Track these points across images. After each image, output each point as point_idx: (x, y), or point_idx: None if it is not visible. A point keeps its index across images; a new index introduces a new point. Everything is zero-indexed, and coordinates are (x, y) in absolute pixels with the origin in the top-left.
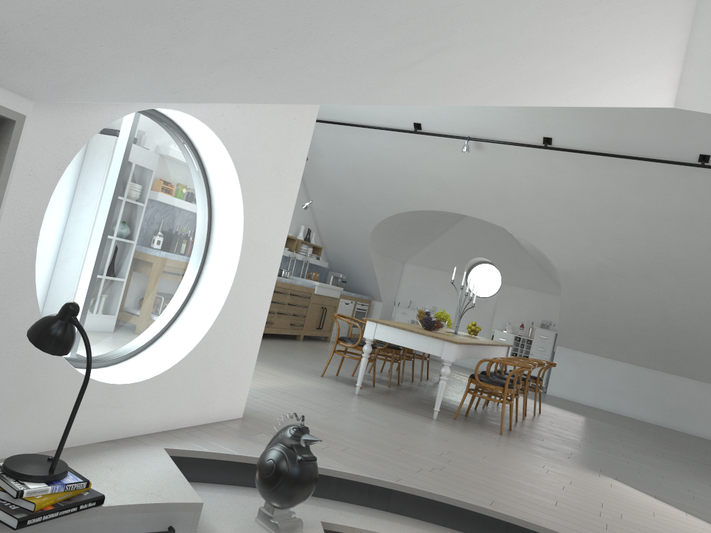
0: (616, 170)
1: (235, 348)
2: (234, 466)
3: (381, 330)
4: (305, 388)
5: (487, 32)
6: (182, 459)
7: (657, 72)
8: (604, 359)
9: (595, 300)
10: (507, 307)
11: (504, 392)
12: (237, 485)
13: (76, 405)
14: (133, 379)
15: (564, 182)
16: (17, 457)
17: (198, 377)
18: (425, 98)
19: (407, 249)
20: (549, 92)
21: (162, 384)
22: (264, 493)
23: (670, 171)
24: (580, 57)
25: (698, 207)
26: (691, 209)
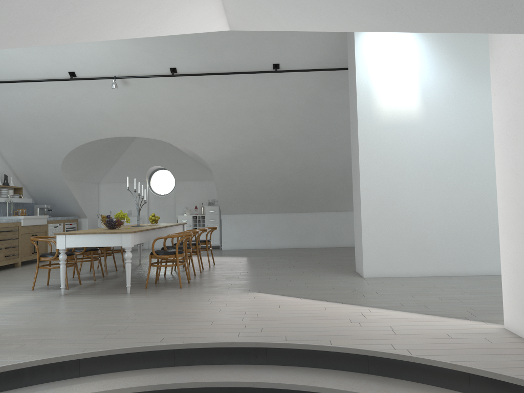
0: (225, 84)
1: None
2: None
3: (70, 239)
4: (13, 304)
5: None
6: None
7: (205, 4)
8: (253, 215)
9: (237, 177)
10: (183, 197)
11: (176, 257)
12: None
13: None
14: None
15: (193, 98)
16: None
17: None
18: (14, 41)
19: (97, 172)
20: (127, 26)
21: None
22: None
23: (258, 78)
24: None
25: (281, 99)
26: (278, 101)
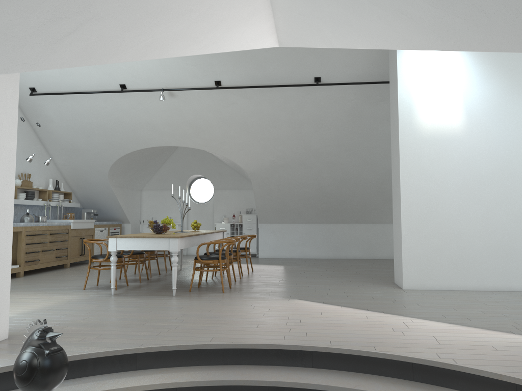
0: (267, 96)
1: None
2: (0, 376)
3: (121, 242)
4: (68, 302)
5: (121, 4)
6: None
7: (258, 23)
8: (290, 225)
9: (275, 186)
10: (221, 205)
11: (219, 263)
12: (6, 390)
13: None
14: None
15: (236, 110)
16: None
17: None
18: (91, 59)
19: (140, 180)
20: (188, 45)
21: None
22: (23, 388)
23: (299, 91)
24: (200, 17)
25: (321, 112)
26: (318, 114)
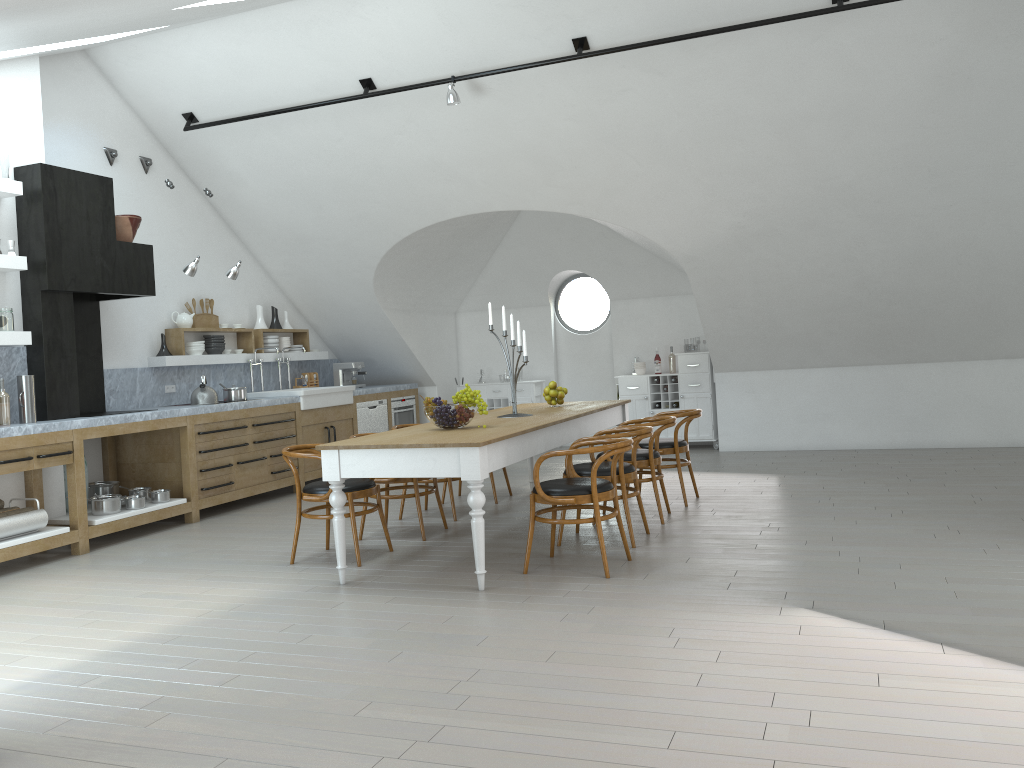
0: (707, 61)
1: None
2: None
3: (350, 460)
4: (232, 610)
5: None
6: None
7: None
8: (791, 373)
9: (747, 285)
10: (628, 335)
11: (593, 502)
12: None
13: None
14: None
15: (632, 107)
16: None
17: None
18: None
19: (449, 292)
20: None
21: None
22: None
23: (793, 34)
24: None
25: (856, 83)
26: (847, 90)
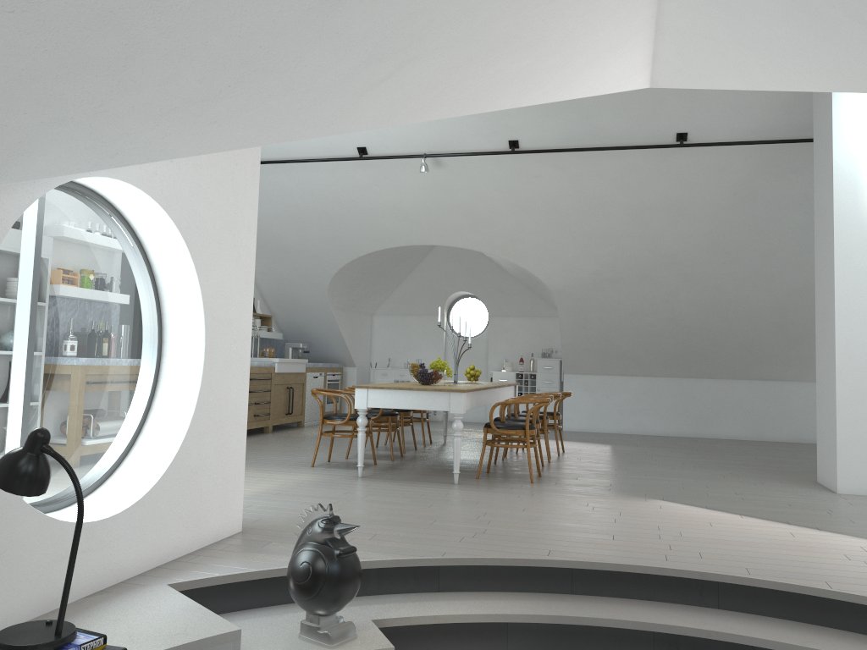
0: (593, 165)
1: (219, 449)
2: (254, 585)
3: (374, 396)
4: (299, 484)
5: (457, 34)
6: (191, 592)
7: (630, 52)
8: (617, 378)
9: (596, 313)
10: (500, 342)
11: (526, 435)
12: (262, 606)
13: (74, 548)
14: (111, 512)
15: (540, 188)
16: (8, 630)
17: (184, 494)
18: (397, 117)
19: (373, 298)
20: (525, 90)
21: (145, 510)
22: (304, 603)
23: (649, 156)
24: (553, 48)
25: (684, 190)
26: (678, 194)
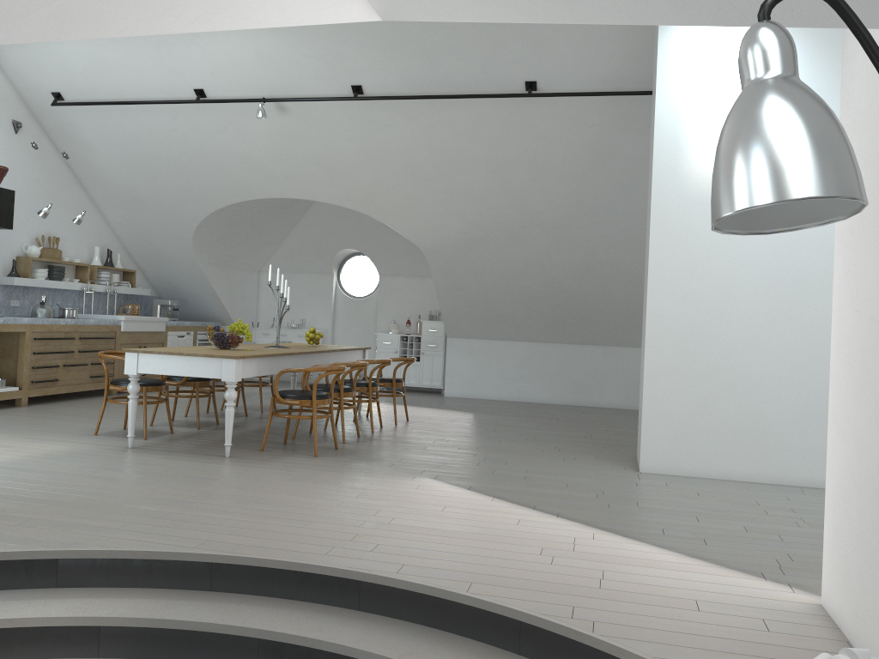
0: (444, 115)
1: None
2: None
3: (145, 361)
4: (46, 455)
5: None
6: None
7: None
8: (501, 343)
9: (470, 275)
10: (390, 303)
11: (313, 405)
12: None
13: None
14: None
15: (392, 138)
16: None
17: None
18: None
19: (255, 254)
20: (158, 13)
21: None
22: None
23: (501, 106)
24: None
25: (542, 145)
26: (536, 148)
